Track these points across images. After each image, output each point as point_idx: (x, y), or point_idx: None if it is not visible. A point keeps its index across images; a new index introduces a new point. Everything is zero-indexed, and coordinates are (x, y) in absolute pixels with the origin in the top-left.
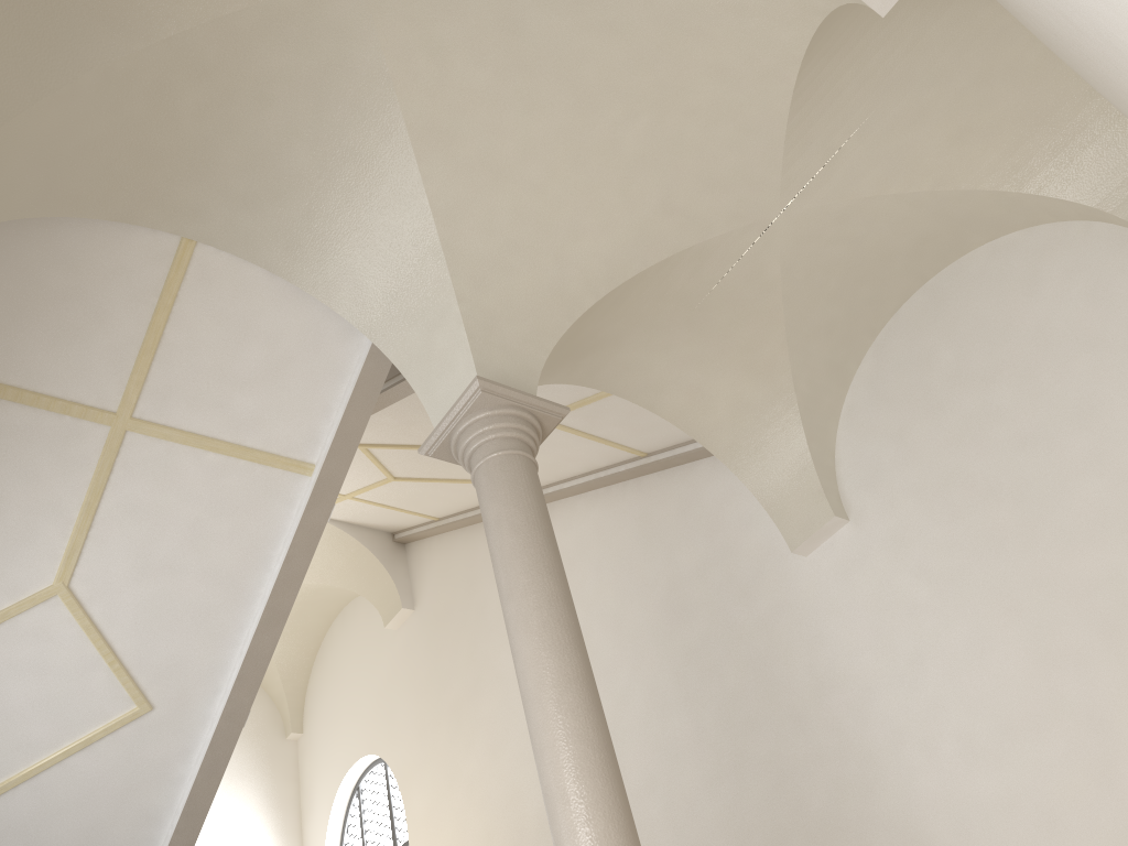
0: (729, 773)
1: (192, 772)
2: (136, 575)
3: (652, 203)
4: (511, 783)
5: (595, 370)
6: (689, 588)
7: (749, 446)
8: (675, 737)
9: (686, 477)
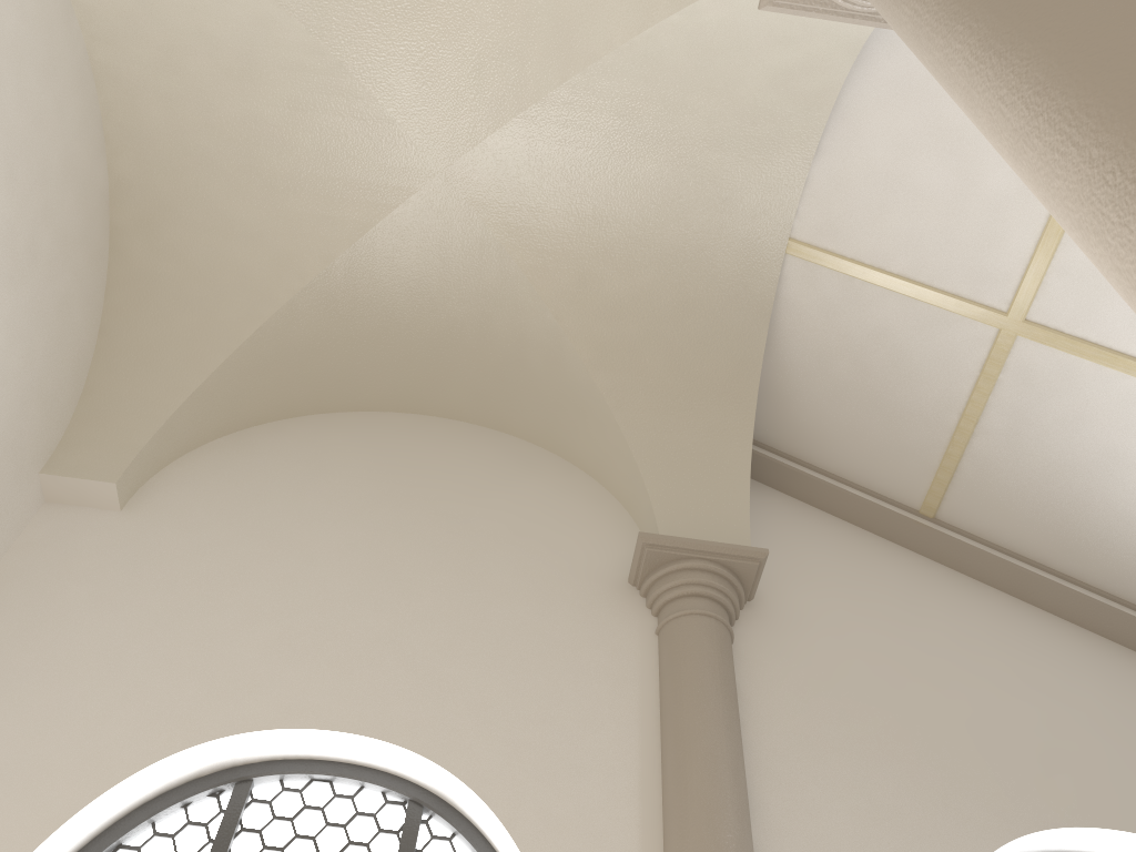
0: None
1: None
2: None
3: None
4: None
5: None
6: None
7: None
8: None
9: None
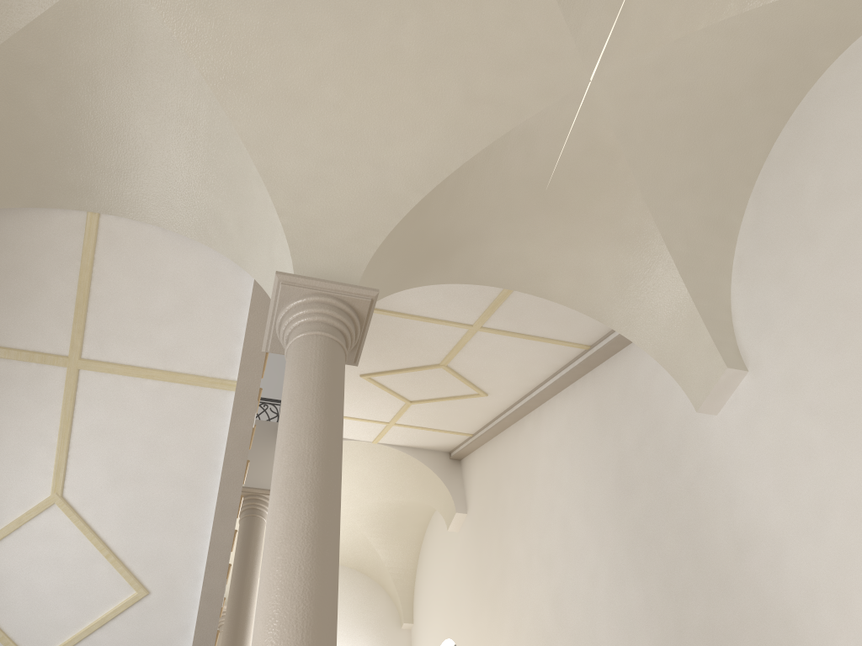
0: (673, 643)
1: None
2: (112, 484)
3: (455, 97)
4: None
5: (472, 267)
6: (632, 464)
7: (643, 315)
8: (632, 609)
9: (624, 361)
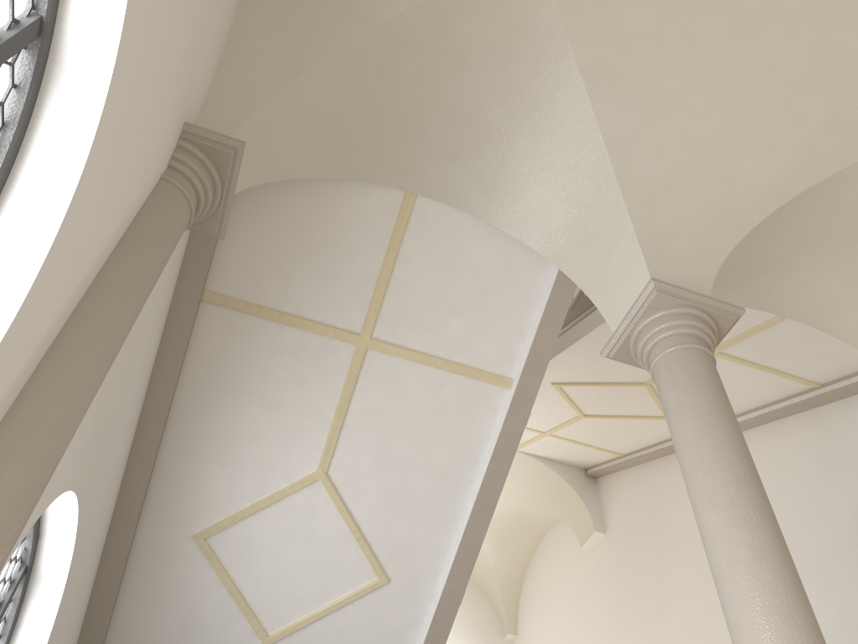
0: None
1: (420, 640)
2: (375, 467)
3: (817, 119)
4: None
5: (765, 293)
6: None
7: None
8: None
9: None
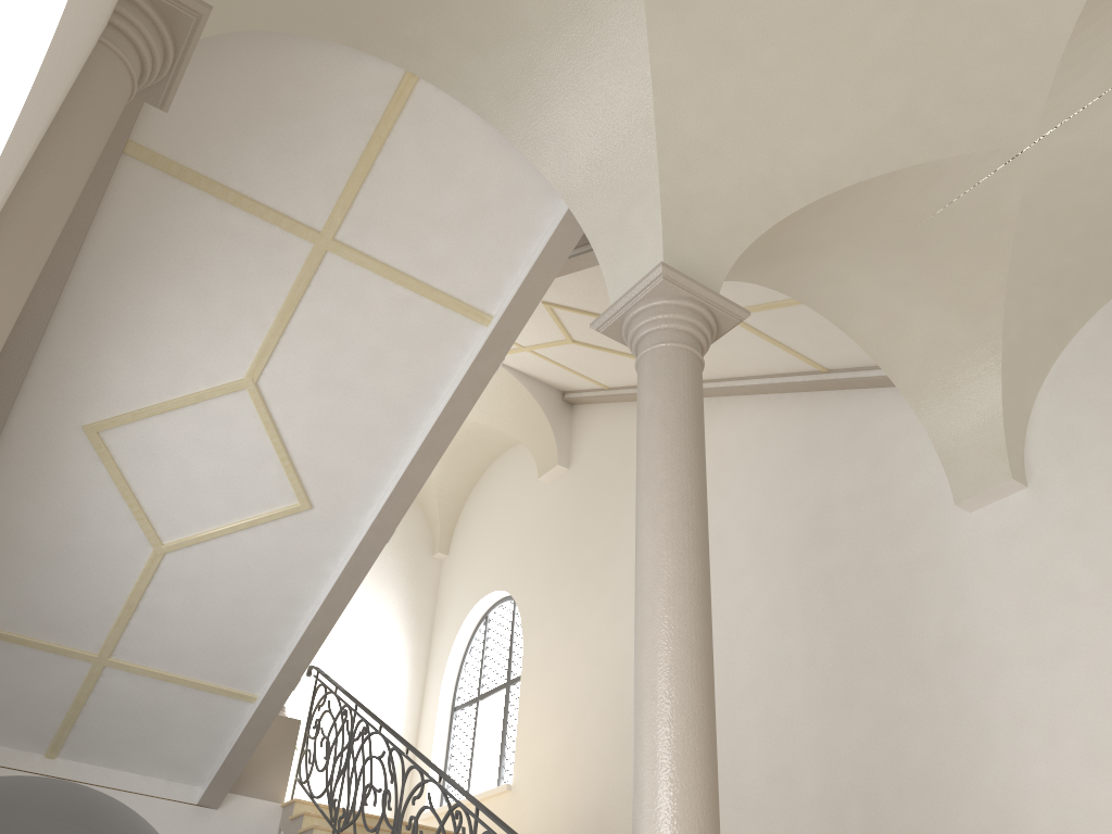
0: (834, 703)
1: (336, 571)
2: (315, 386)
3: (890, 109)
4: (623, 652)
5: (790, 276)
6: (838, 514)
7: (937, 386)
8: (789, 654)
9: (863, 402)
